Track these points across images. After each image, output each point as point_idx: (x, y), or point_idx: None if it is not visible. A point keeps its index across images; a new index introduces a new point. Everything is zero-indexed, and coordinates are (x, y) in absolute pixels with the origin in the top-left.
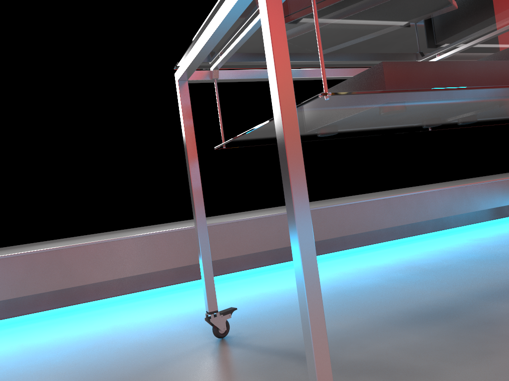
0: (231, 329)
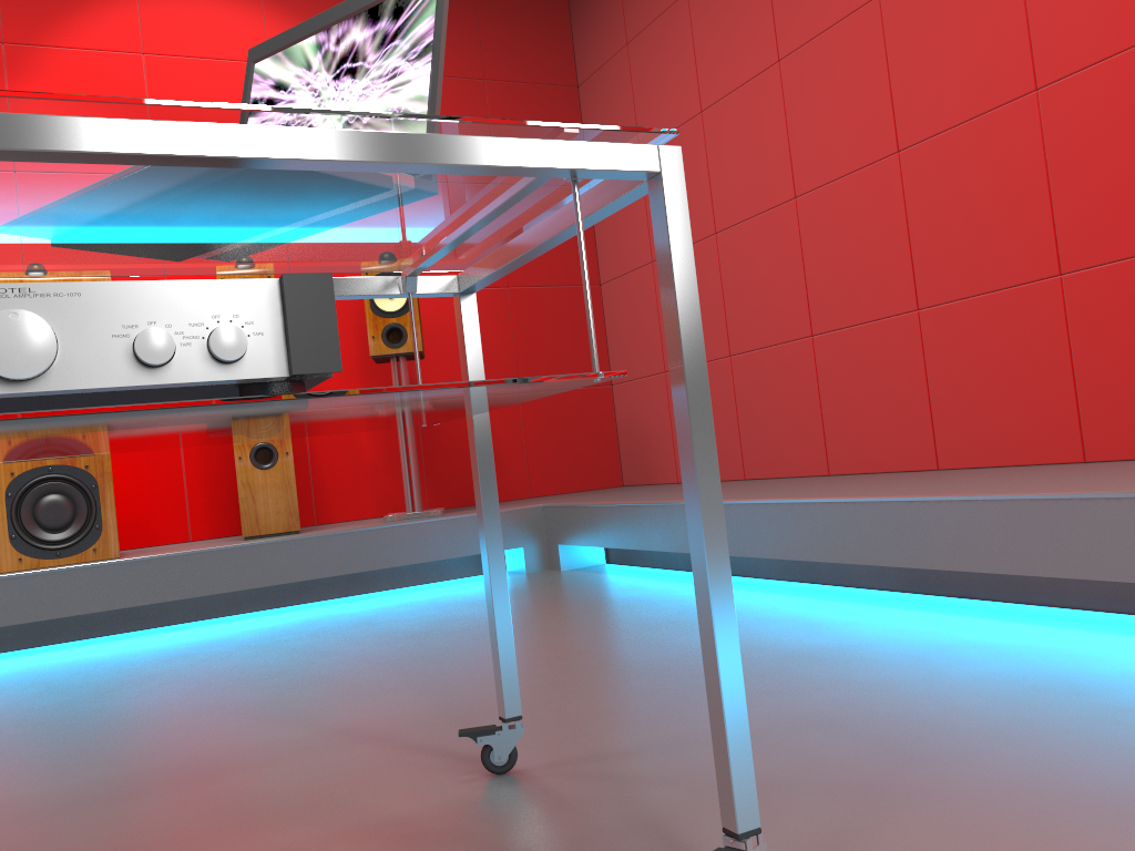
0: None
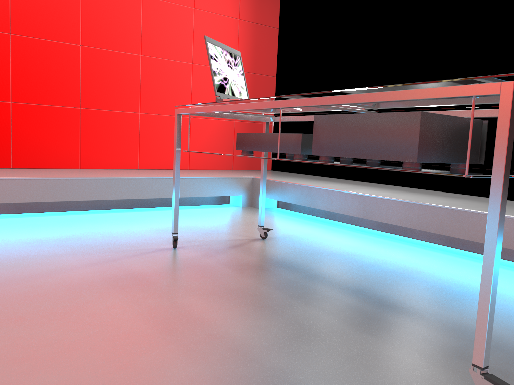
0: (275, 239)
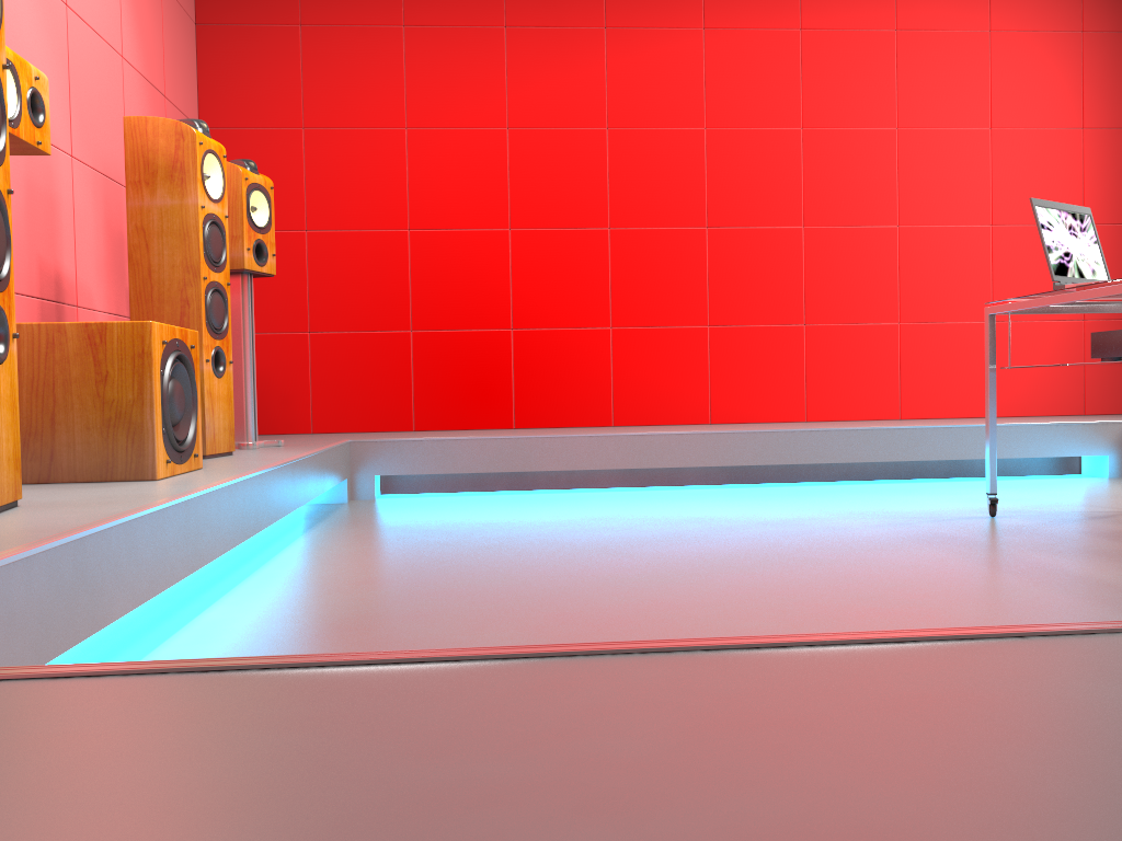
0: None
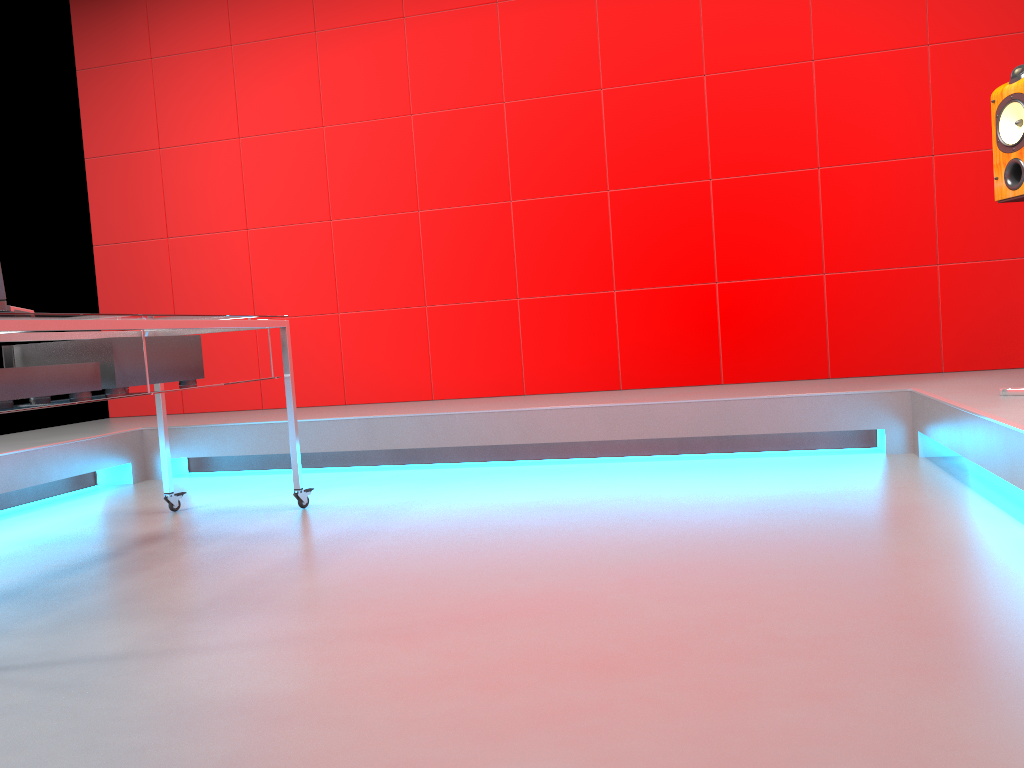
0: None
